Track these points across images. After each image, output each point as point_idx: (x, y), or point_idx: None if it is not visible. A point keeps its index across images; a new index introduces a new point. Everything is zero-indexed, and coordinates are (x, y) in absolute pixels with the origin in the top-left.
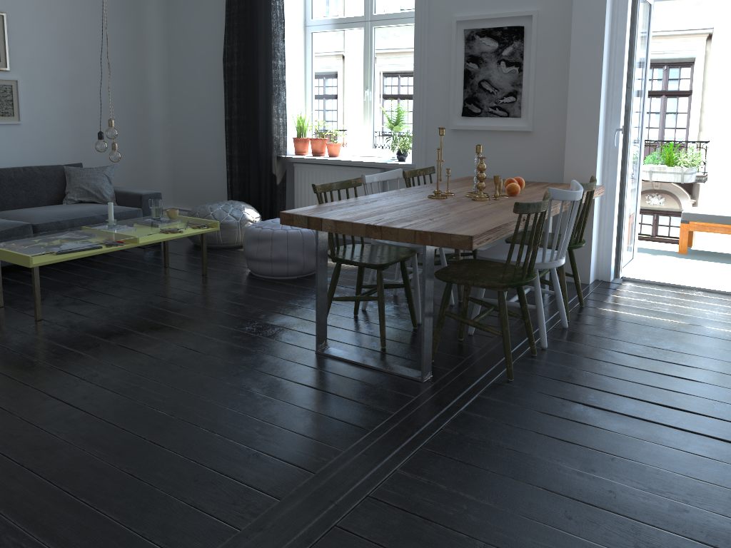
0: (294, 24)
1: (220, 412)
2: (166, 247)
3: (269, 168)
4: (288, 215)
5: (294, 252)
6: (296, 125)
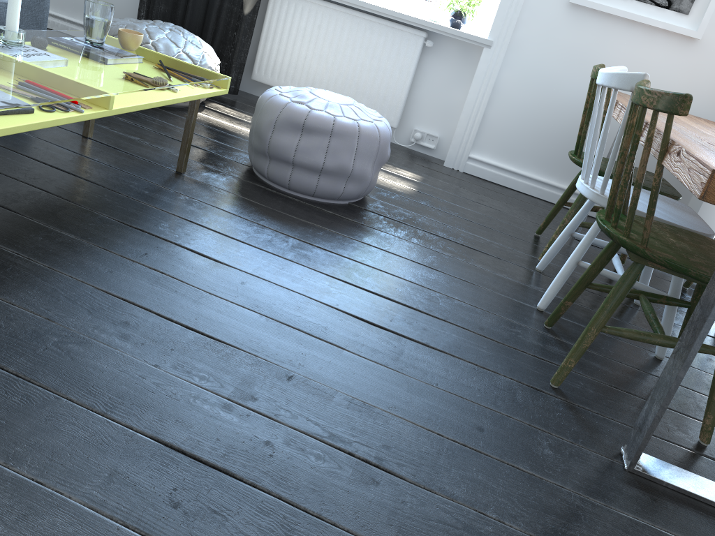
0: None
1: None
2: None
3: None
4: None
5: (363, 164)
6: None
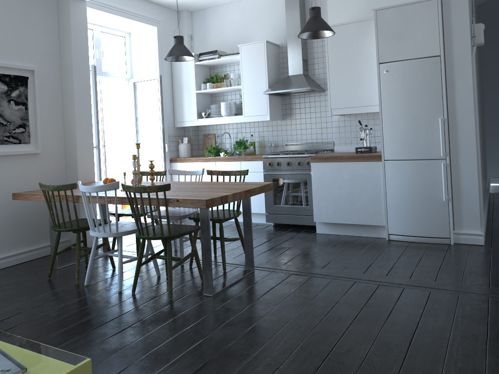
0: None
1: (310, 308)
2: None
3: None
4: (211, 200)
5: None
6: None
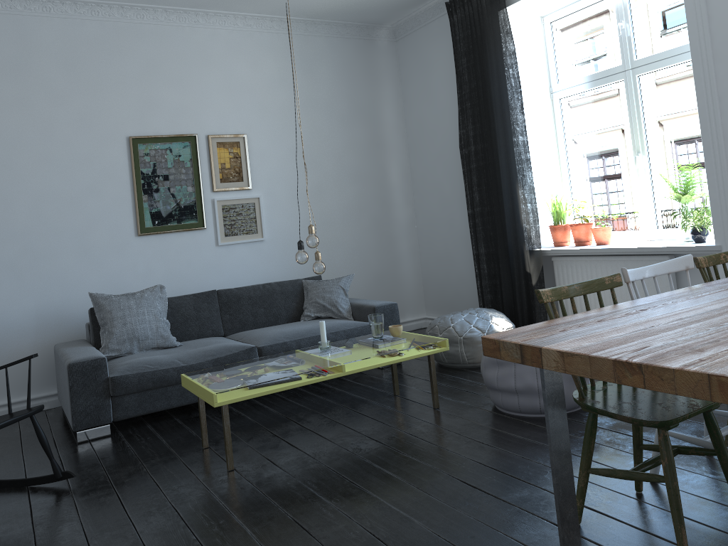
0: (536, 93)
1: None
2: (394, 370)
3: (522, 265)
4: (492, 342)
5: None
6: (551, 210)
